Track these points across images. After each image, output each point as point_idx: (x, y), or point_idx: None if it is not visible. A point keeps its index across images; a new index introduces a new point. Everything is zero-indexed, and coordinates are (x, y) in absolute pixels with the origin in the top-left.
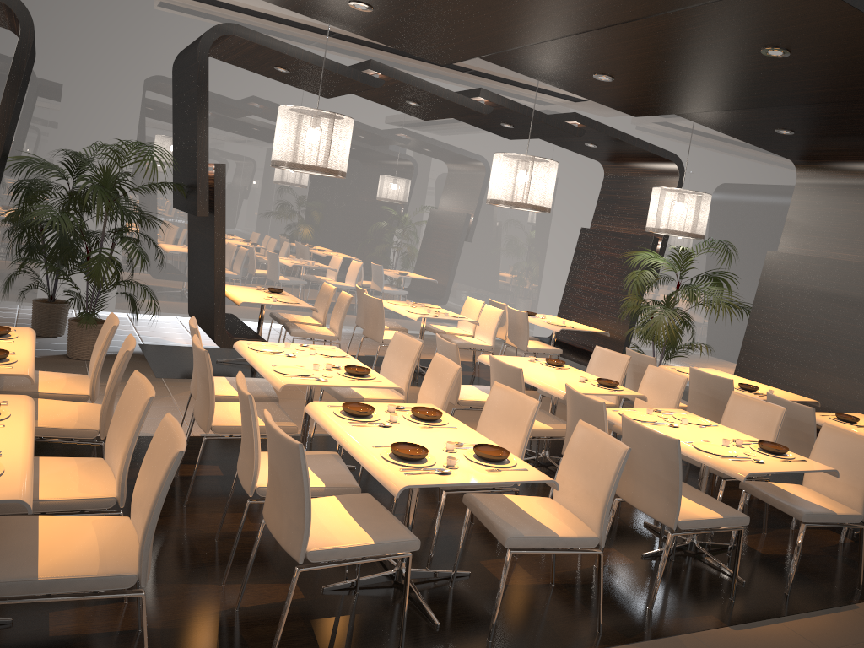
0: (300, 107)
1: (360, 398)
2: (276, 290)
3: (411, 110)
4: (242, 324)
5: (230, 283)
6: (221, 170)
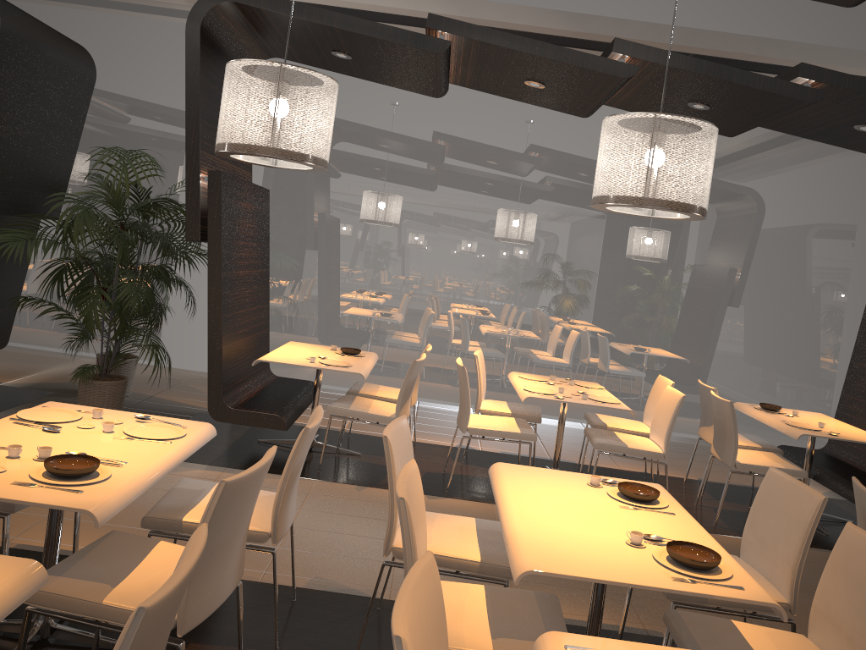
0: (234, 61)
1: (175, 520)
2: (347, 350)
3: (549, 100)
4: (294, 393)
5: (368, 348)
6: (216, 178)
